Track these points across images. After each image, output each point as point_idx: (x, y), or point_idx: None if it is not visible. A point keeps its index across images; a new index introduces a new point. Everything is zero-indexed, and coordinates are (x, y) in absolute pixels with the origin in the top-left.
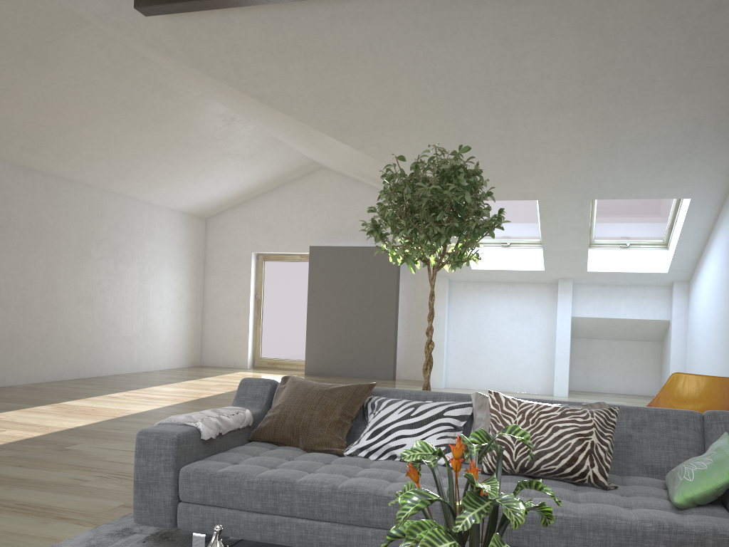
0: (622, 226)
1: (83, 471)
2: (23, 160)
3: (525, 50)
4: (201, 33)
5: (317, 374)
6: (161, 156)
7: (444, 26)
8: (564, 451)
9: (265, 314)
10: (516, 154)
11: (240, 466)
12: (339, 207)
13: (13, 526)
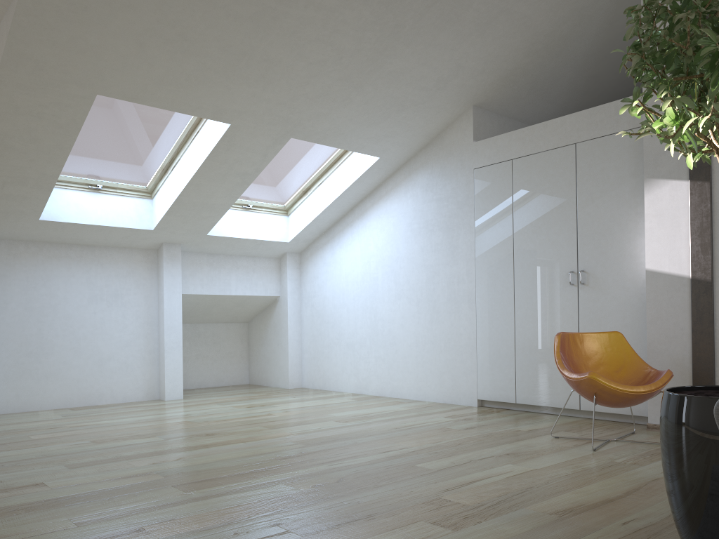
0: (259, 181)
1: None
2: None
3: None
4: None
5: None
6: None
7: None
8: None
9: None
10: (260, 46)
11: None
12: None
13: None
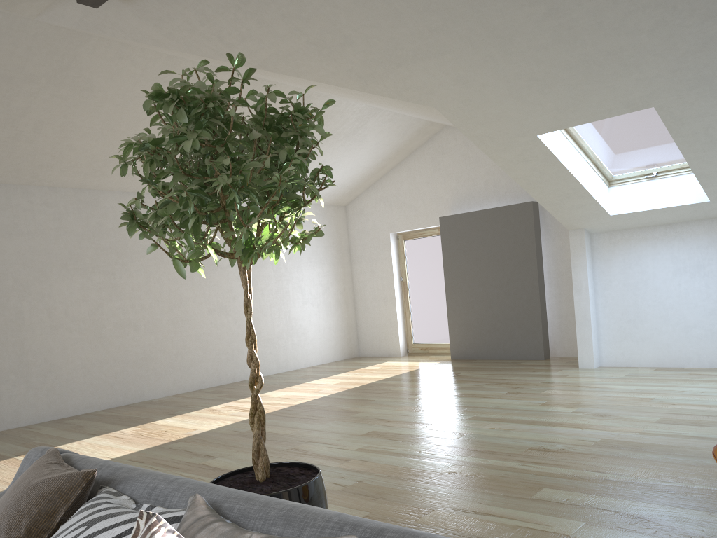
0: None
1: None
2: (129, 186)
3: None
4: (165, 9)
5: (464, 358)
6: None
7: None
8: None
9: (412, 297)
10: (589, 50)
11: None
12: (468, 167)
13: None
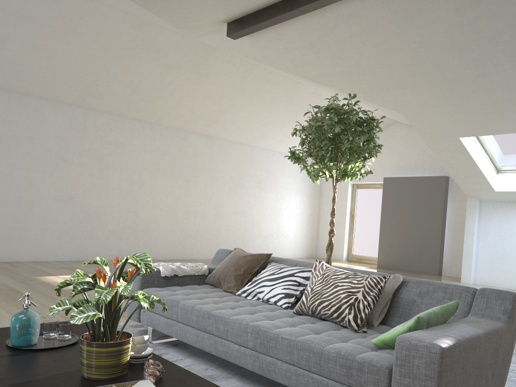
0: None
1: None
2: (205, 131)
3: (476, 14)
4: (268, 44)
5: (385, 267)
6: (282, 123)
7: (410, 9)
8: (335, 302)
9: (356, 225)
10: (499, 96)
11: (167, 291)
12: (407, 149)
13: None
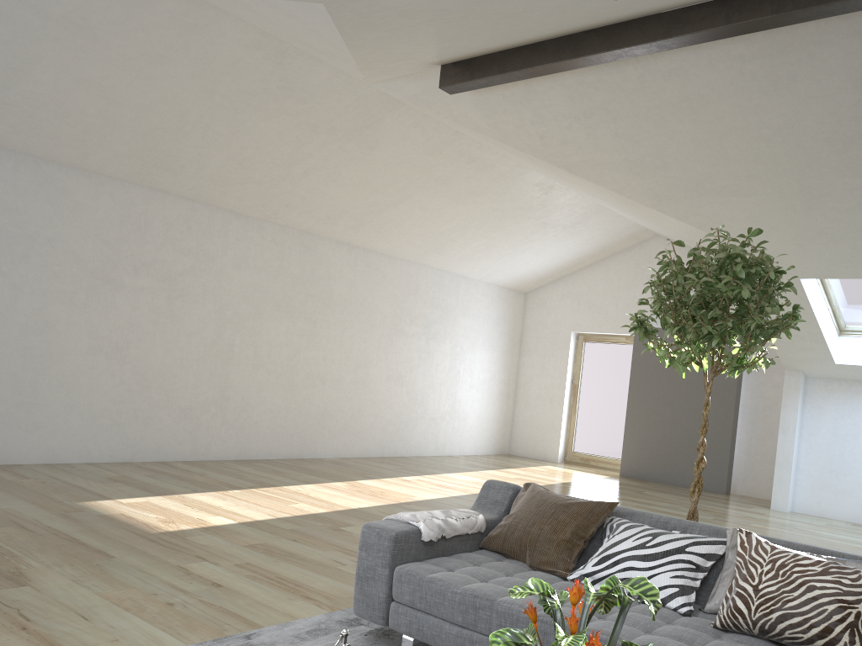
0: None
1: (345, 554)
2: (347, 238)
3: None
4: (506, 105)
5: (634, 477)
6: (477, 229)
7: (777, 73)
8: (817, 619)
9: (582, 402)
10: None
11: (450, 574)
12: None
13: (265, 597)
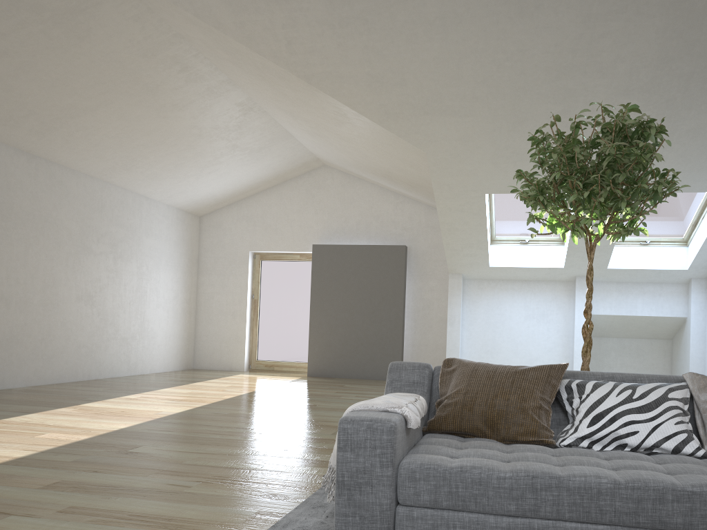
0: (646, 222)
1: (174, 476)
2: (28, 145)
3: (606, 29)
4: (259, 3)
5: (321, 375)
6: (171, 146)
7: (527, 1)
8: None
9: (262, 315)
10: None
11: (474, 460)
12: (342, 206)
13: None
